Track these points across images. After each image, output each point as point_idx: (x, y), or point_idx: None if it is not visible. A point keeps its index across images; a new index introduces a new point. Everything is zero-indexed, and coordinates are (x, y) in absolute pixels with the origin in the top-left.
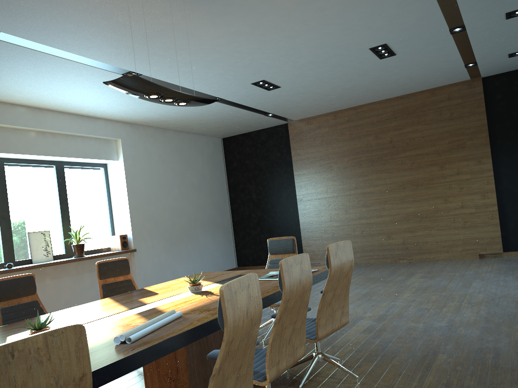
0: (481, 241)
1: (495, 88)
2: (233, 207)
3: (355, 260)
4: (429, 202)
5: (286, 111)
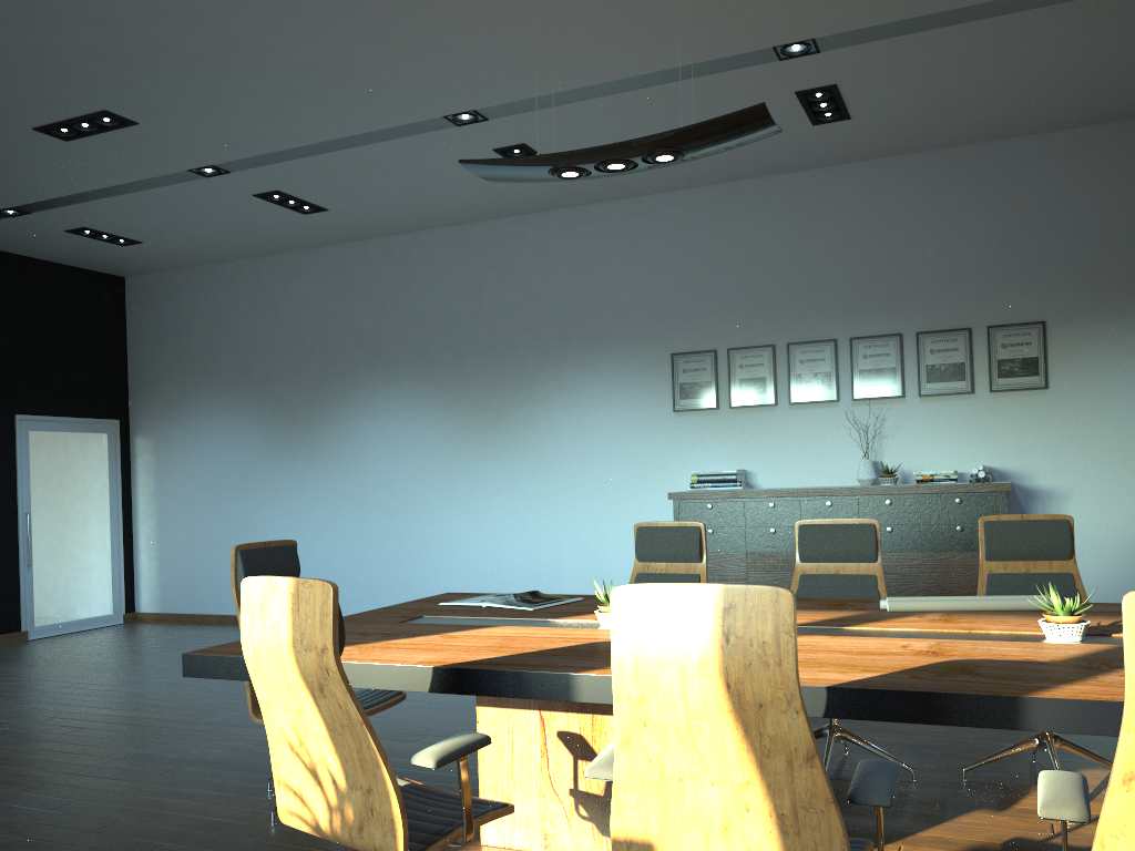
0: None
1: None
2: None
3: None
4: None
5: None
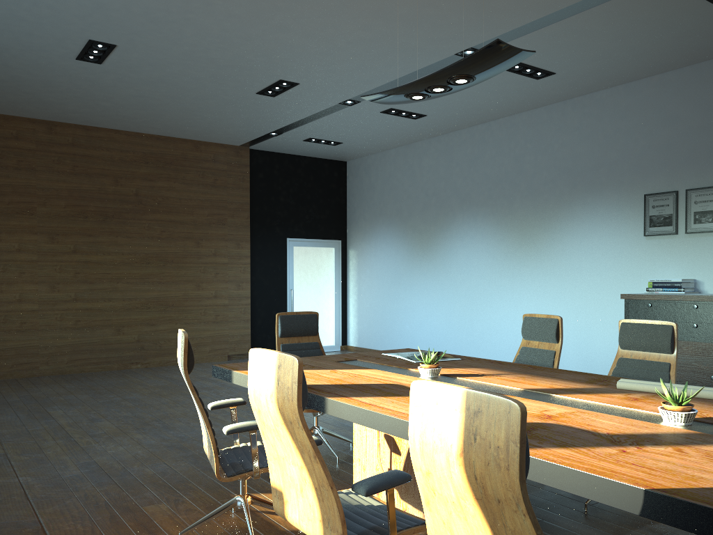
0: (231, 340)
1: (259, 165)
2: None
3: (58, 367)
4: (178, 286)
5: None
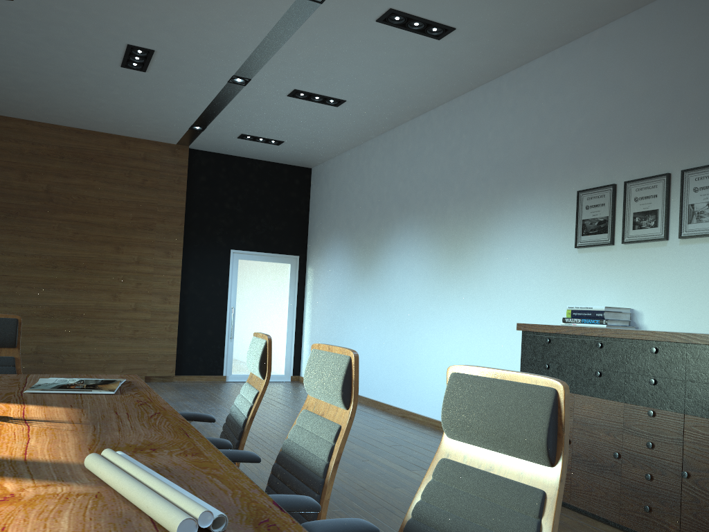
0: (151, 359)
1: (201, 167)
2: None
3: None
4: (90, 295)
5: None
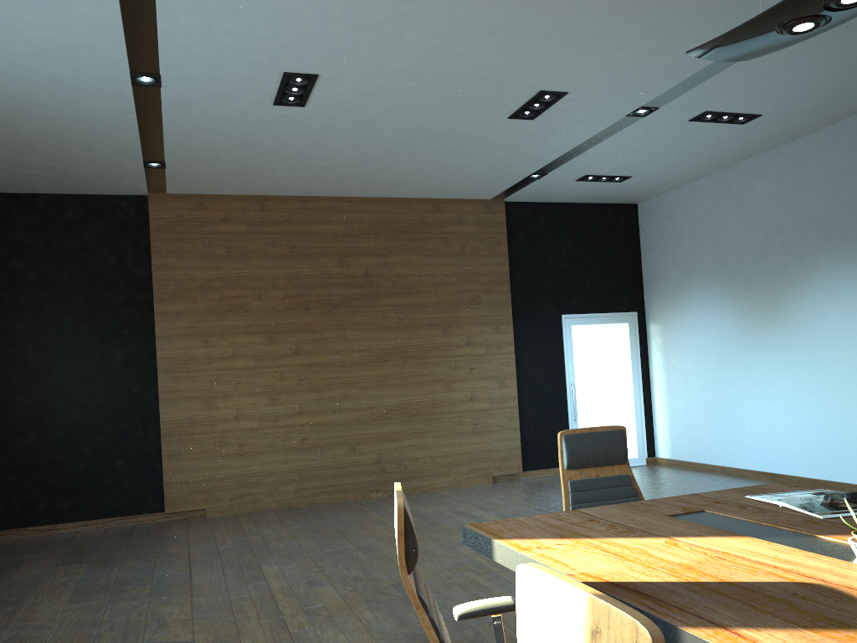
0: (495, 455)
1: (518, 221)
2: None
3: (284, 498)
4: (423, 388)
5: (197, 166)
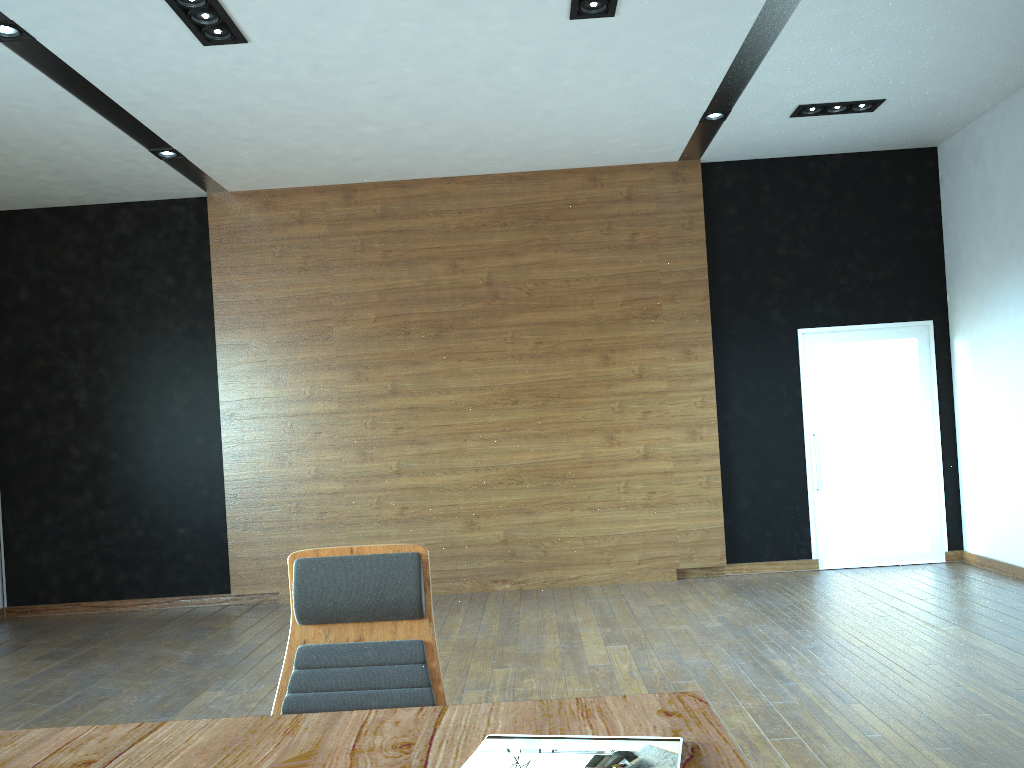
0: (683, 539)
1: (726, 191)
2: (7, 425)
3: None
4: (572, 440)
5: (219, 151)
